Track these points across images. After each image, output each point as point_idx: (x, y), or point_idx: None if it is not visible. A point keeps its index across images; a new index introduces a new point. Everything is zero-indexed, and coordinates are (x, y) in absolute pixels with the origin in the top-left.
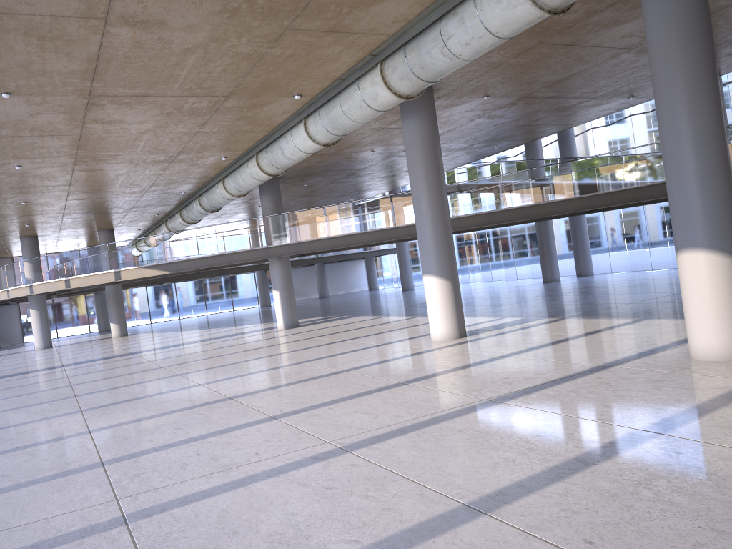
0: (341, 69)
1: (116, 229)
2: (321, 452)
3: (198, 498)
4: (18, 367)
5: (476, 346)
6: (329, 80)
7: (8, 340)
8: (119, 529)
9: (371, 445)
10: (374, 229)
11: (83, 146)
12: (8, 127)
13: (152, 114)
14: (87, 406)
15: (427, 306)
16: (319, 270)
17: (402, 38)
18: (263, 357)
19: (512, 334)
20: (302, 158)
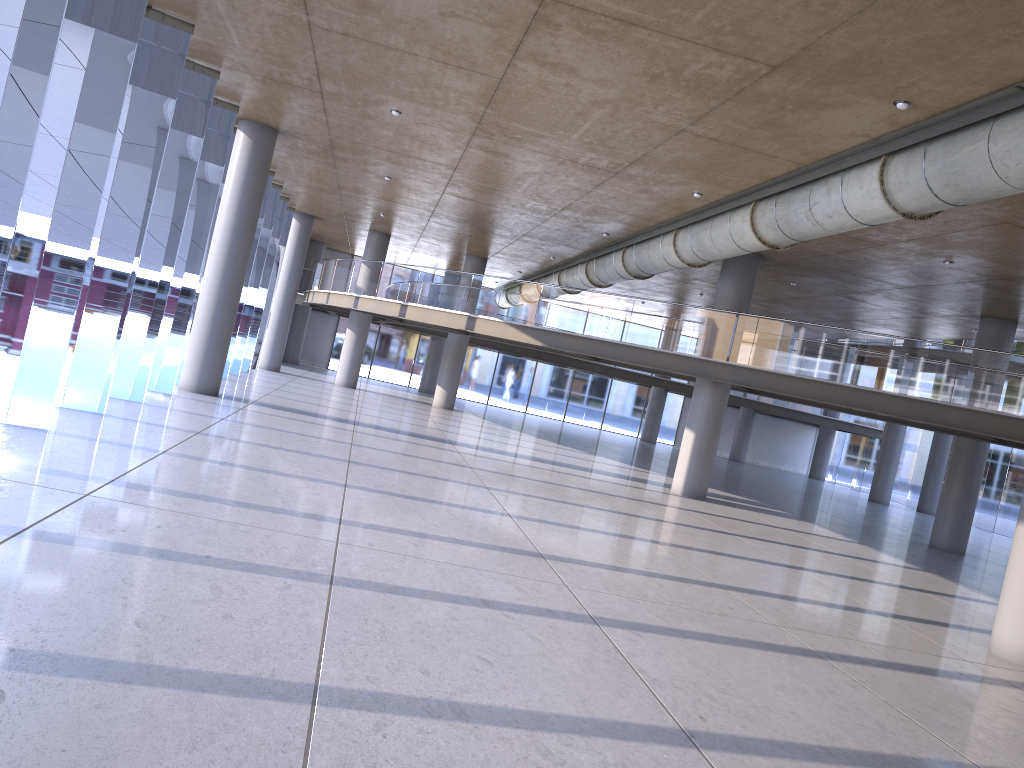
0: None
1: (491, 261)
2: None
3: None
4: (301, 399)
5: None
6: (992, 84)
7: (310, 358)
8: None
9: None
10: (901, 394)
11: (497, 102)
12: (401, 31)
13: (628, 69)
14: (353, 515)
15: (1005, 582)
16: (745, 419)
17: None
18: (651, 540)
19: None
20: (841, 228)
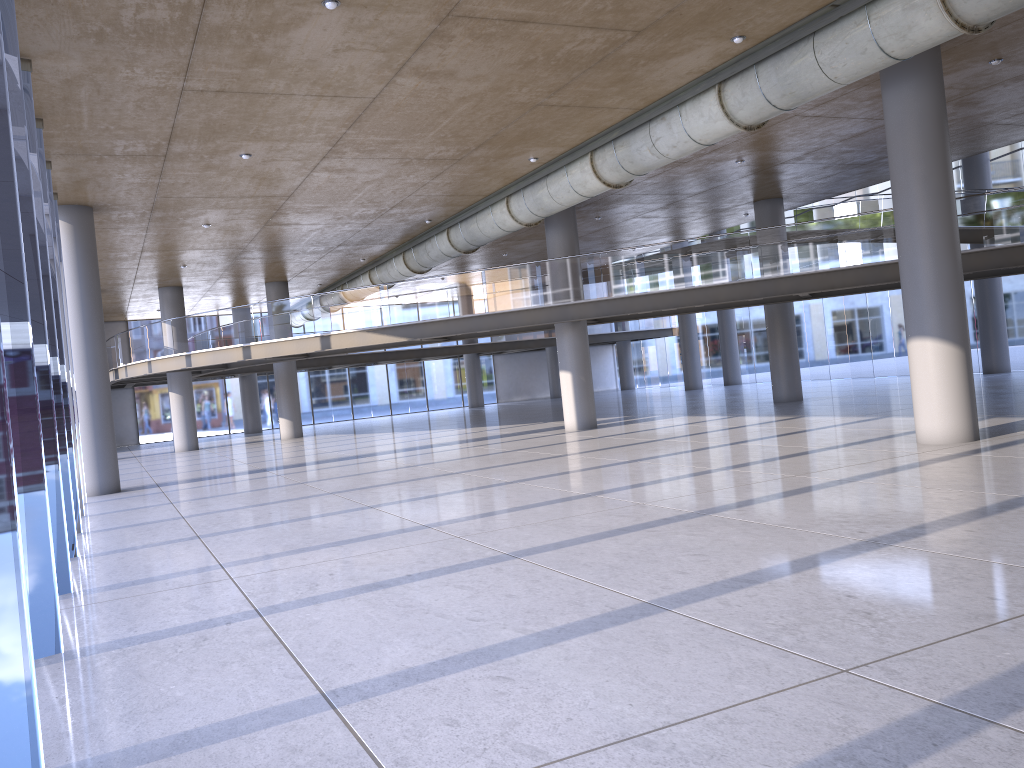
0: None
1: (291, 282)
2: None
3: None
4: (184, 470)
5: None
6: (812, 7)
7: (117, 440)
8: (999, 732)
9: None
10: (738, 281)
11: (362, 121)
12: (285, 75)
13: (506, 61)
14: (424, 520)
15: (915, 388)
16: (553, 357)
17: None
18: (625, 461)
19: None
20: (684, 154)
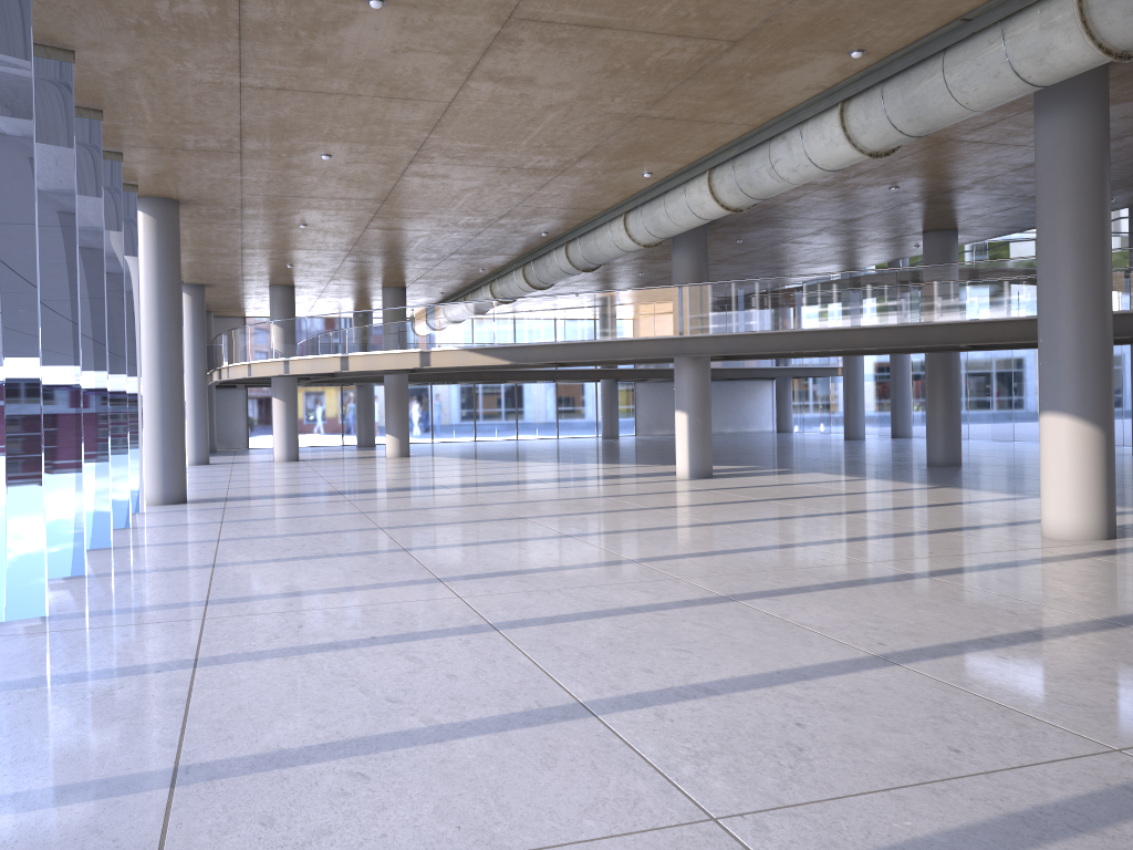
0: None
1: (410, 289)
2: None
3: None
4: (265, 484)
5: None
6: (939, 21)
7: (226, 442)
8: None
9: None
10: (880, 325)
11: (443, 126)
12: (346, 75)
13: (588, 69)
14: (444, 572)
15: (1042, 471)
16: None
17: None
18: (705, 523)
19: None
20: (807, 179)
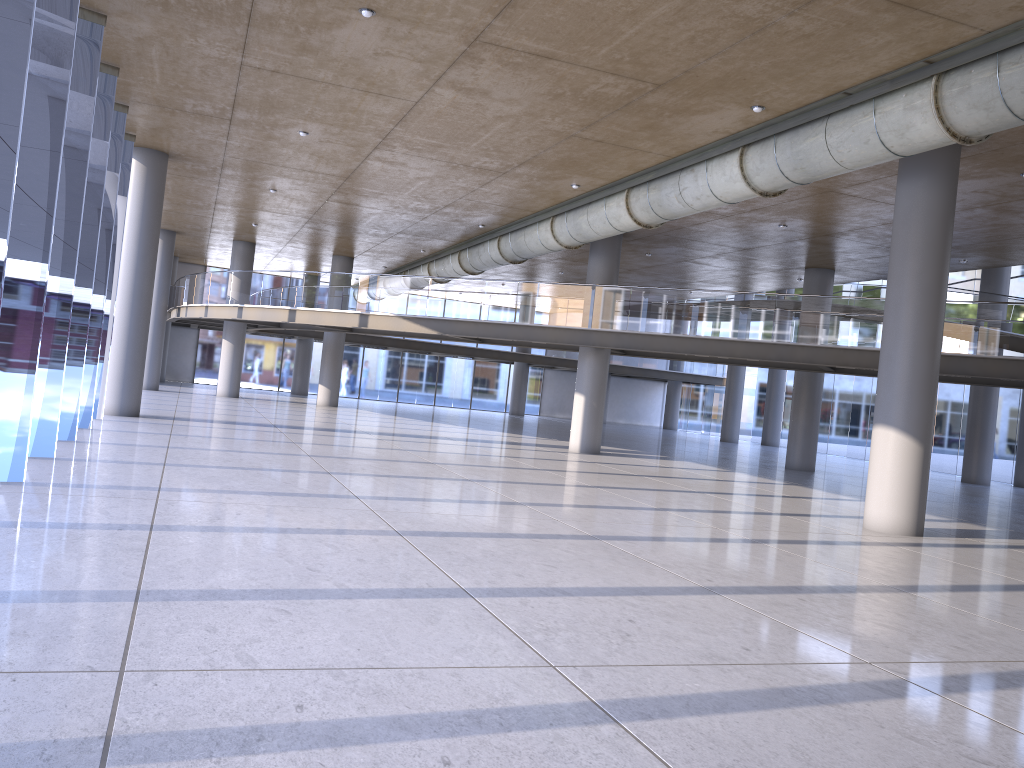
0: (858, 77)
1: (357, 259)
2: (875, 679)
3: (714, 708)
4: (208, 412)
5: (964, 556)
6: (826, 91)
7: (174, 374)
8: (611, 729)
9: (969, 692)
10: (757, 340)
11: (407, 121)
12: (332, 67)
13: (536, 90)
14: (360, 492)
15: (870, 473)
16: None
17: (1003, 39)
18: (586, 485)
19: (1012, 553)
20: (707, 207)
